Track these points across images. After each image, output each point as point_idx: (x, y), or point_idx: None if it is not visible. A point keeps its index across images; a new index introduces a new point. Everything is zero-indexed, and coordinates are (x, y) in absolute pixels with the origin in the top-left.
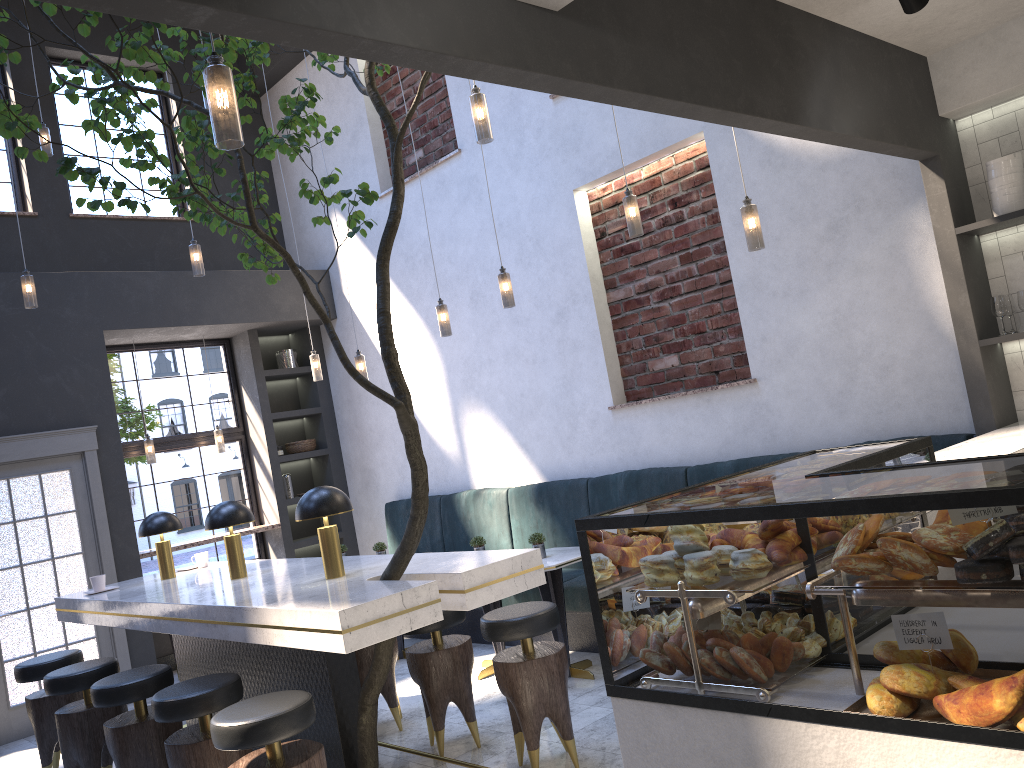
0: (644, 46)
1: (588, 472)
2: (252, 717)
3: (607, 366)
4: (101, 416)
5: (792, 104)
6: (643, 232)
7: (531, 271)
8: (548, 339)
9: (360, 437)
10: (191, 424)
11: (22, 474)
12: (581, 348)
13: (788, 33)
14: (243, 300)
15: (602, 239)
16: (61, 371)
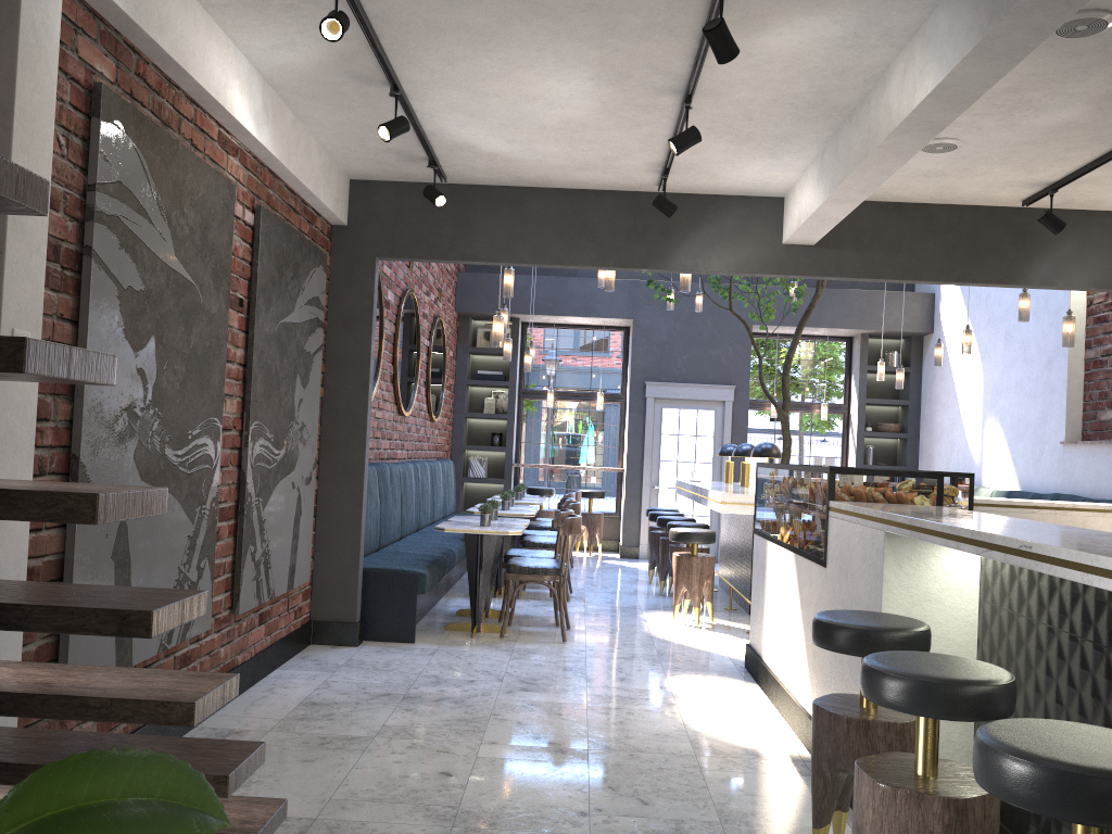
0: (873, 253)
1: (1043, 490)
2: (682, 529)
3: (1067, 409)
4: (739, 380)
5: (1011, 272)
6: (1111, 307)
7: (1039, 323)
8: (1039, 380)
9: (930, 430)
10: (809, 396)
11: (687, 408)
12: (1055, 391)
13: (1026, 226)
14: (855, 312)
15: (1089, 307)
16: (721, 348)
